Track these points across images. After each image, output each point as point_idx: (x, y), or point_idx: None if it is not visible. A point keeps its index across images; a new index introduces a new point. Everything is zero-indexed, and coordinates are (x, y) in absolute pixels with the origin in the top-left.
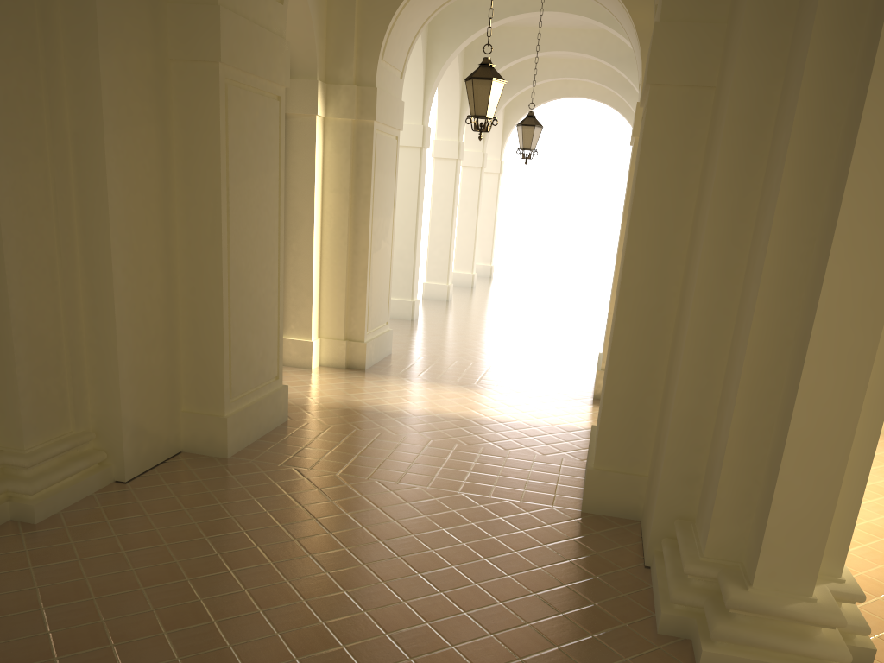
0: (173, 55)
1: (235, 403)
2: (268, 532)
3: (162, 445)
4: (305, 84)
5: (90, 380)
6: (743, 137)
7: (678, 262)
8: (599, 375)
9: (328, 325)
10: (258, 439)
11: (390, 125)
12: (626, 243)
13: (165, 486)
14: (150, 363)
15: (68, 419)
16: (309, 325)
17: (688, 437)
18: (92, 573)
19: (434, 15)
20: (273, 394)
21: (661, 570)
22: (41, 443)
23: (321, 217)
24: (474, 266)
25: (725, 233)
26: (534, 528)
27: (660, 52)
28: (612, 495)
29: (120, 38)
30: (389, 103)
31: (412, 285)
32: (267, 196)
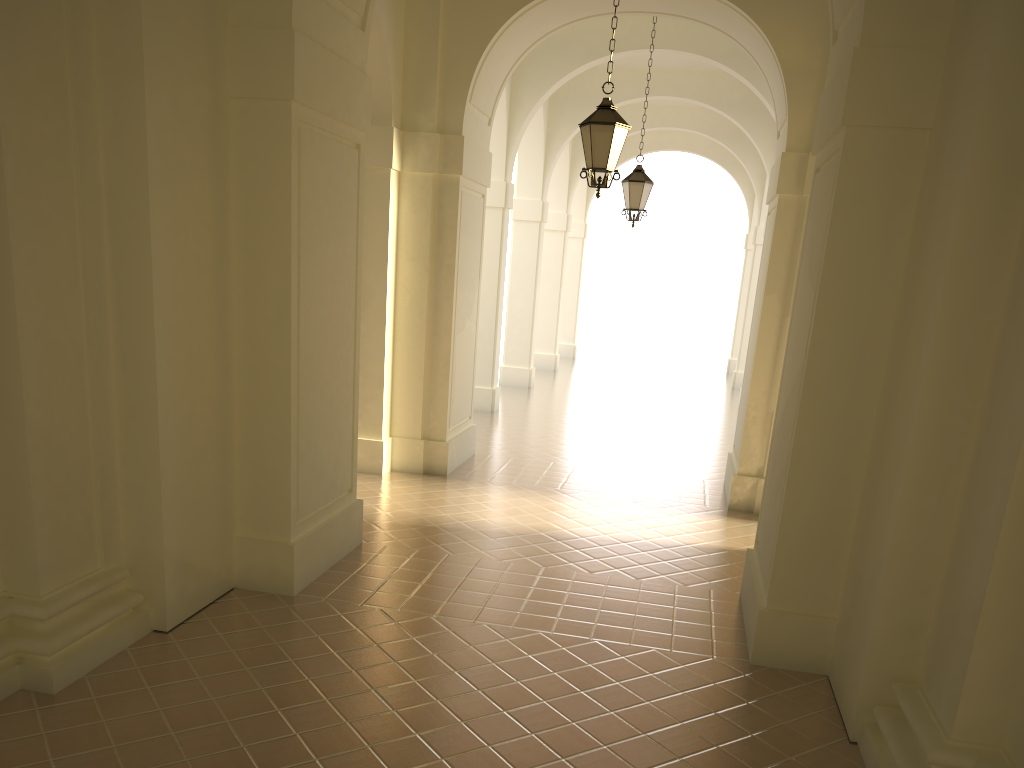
0: (233, 92)
1: (302, 526)
2: (358, 700)
3: (212, 580)
4: (377, 131)
5: (123, 501)
6: (991, 191)
7: (879, 348)
8: (735, 481)
9: (402, 422)
10: (329, 569)
11: (477, 181)
12: (809, 325)
13: (218, 636)
14: (199, 479)
15: (95, 552)
16: (379, 421)
17: (911, 575)
18: (133, 767)
19: (529, 50)
20: (346, 512)
21: (880, 750)
22: (60, 586)
23: (394, 292)
24: (557, 346)
25: (965, 314)
26: (697, 689)
27: (860, 85)
28: (791, 642)
29: (170, 68)
30: (477, 154)
31: (492, 370)
32: (342, 266)
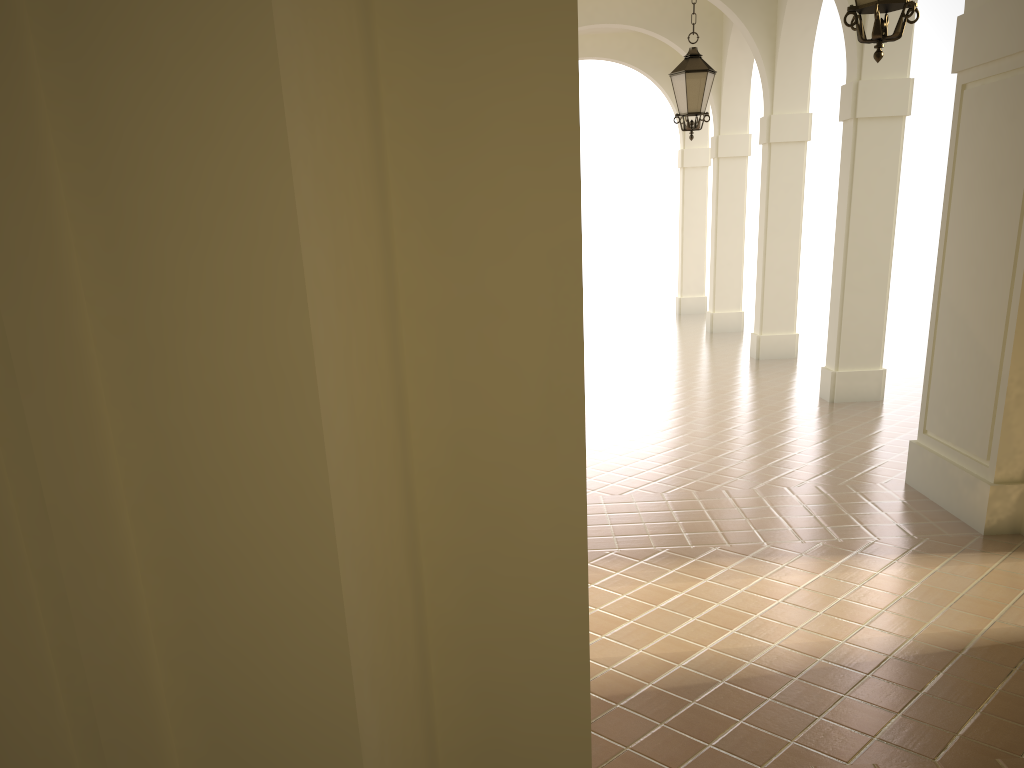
0: None
1: None
2: None
3: None
4: None
5: None
6: None
7: None
8: (994, 494)
9: None
10: None
11: None
12: None
13: None
14: None
15: None
16: None
17: None
18: None
19: None
20: None
21: None
22: None
23: None
24: None
25: None
26: None
27: None
28: None
29: None
30: None
31: None
32: None
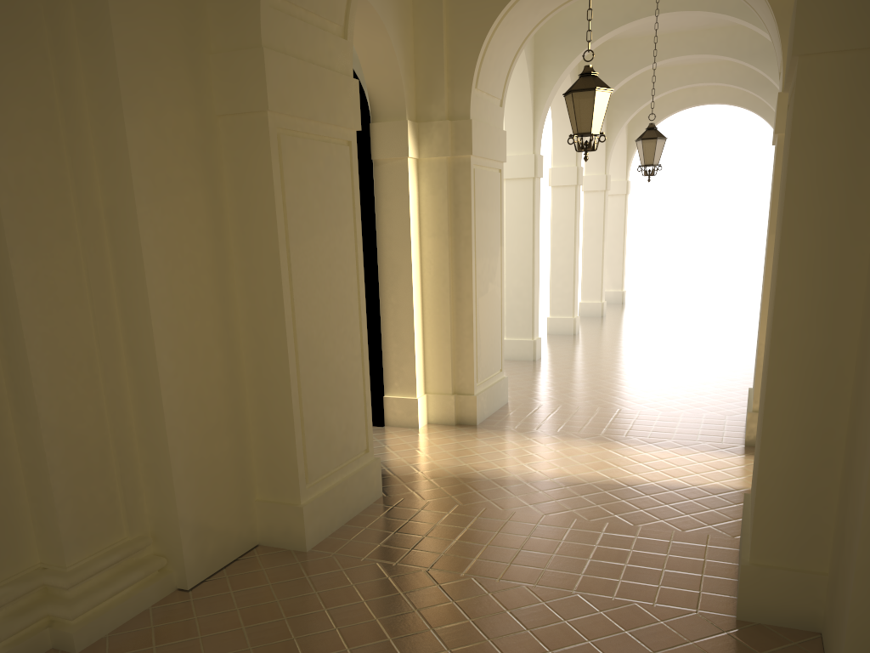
0: (219, 111)
1: (313, 488)
2: None
3: (233, 541)
4: (394, 126)
5: (144, 478)
6: None
7: (854, 288)
8: (751, 418)
9: (434, 380)
10: (345, 524)
11: (490, 158)
12: (776, 269)
13: (229, 594)
14: (212, 453)
15: (121, 524)
16: (413, 381)
17: None
18: None
19: (533, 33)
20: (361, 471)
21: None
22: (87, 556)
23: (420, 265)
24: (603, 294)
25: None
26: (672, 649)
27: (811, 10)
28: (778, 598)
29: (151, 98)
30: (488, 134)
31: (532, 323)
32: (340, 253)
